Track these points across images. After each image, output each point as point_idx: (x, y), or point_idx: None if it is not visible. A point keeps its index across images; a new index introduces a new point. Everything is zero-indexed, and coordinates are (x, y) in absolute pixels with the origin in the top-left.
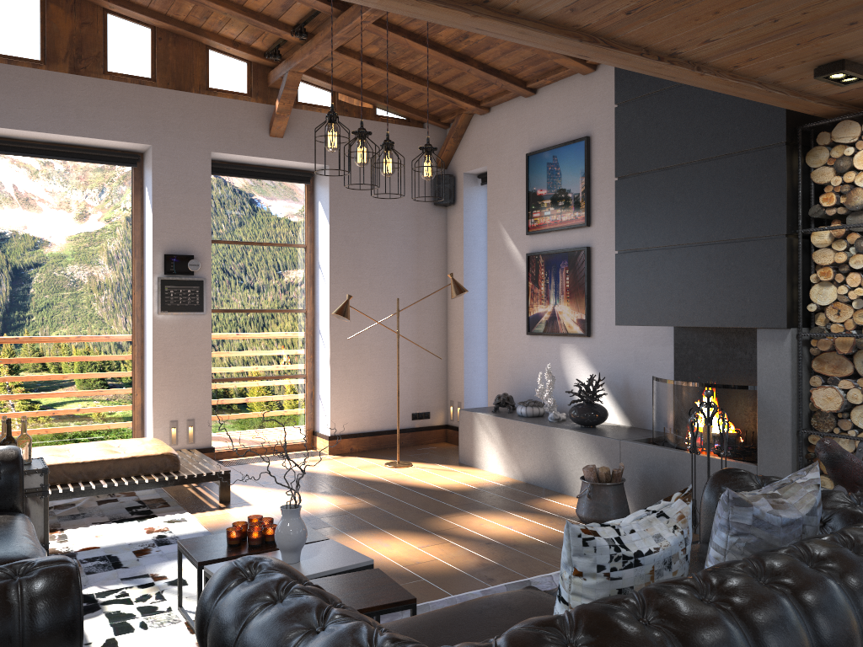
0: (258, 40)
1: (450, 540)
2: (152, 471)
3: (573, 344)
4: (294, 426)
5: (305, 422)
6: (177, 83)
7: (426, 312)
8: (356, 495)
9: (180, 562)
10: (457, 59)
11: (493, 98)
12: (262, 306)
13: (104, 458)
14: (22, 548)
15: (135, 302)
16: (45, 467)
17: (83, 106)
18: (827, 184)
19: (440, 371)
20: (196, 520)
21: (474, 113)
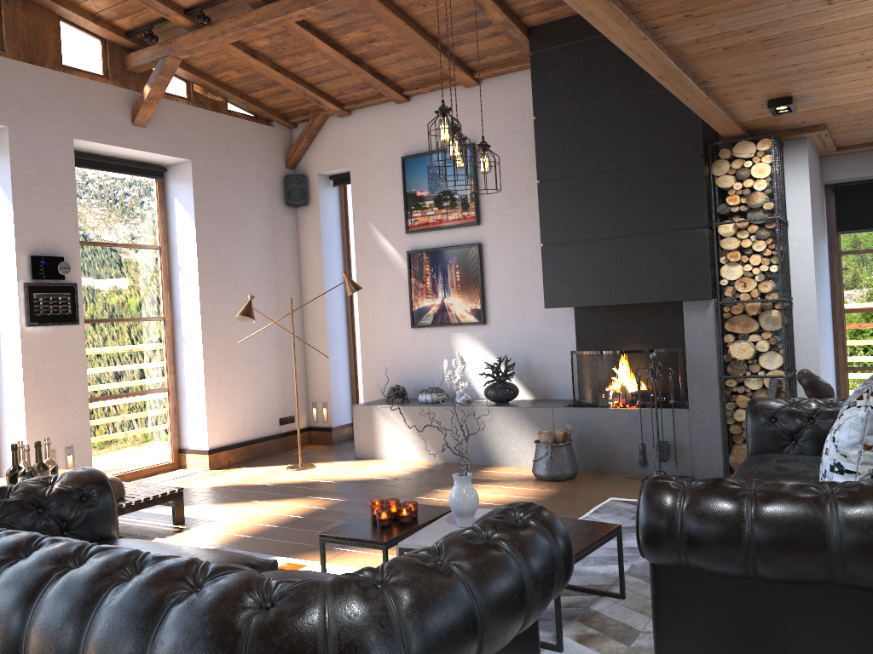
0: (127, 17)
1: None
2: None
3: (466, 333)
4: (159, 446)
5: (170, 440)
6: (29, 56)
7: (285, 314)
8: (309, 496)
9: (324, 555)
10: (353, 61)
11: (361, 102)
12: (119, 314)
13: None
14: (235, 554)
15: None
16: None
17: None
18: (728, 188)
19: (300, 374)
20: (182, 541)
21: (331, 115)
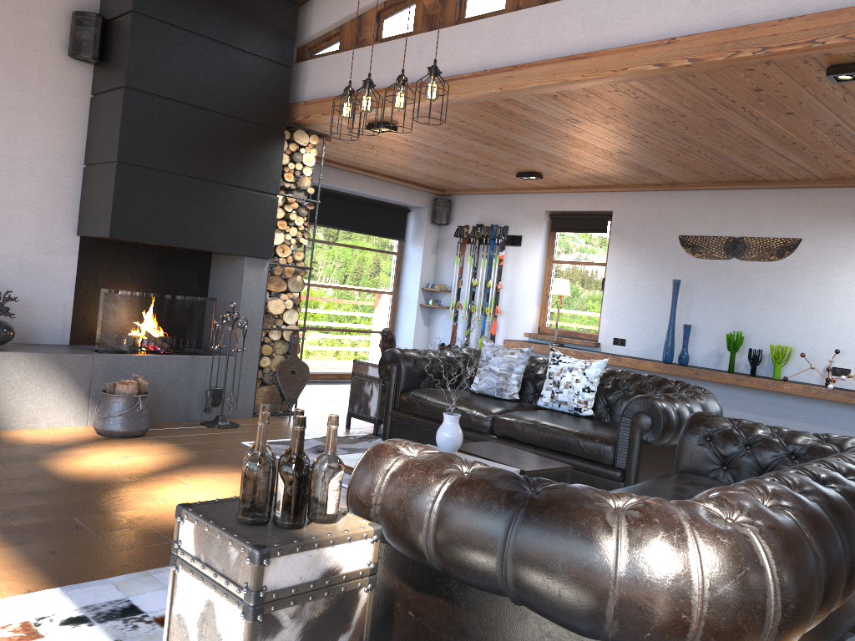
0: None
1: (169, 476)
2: None
3: None
4: None
5: None
6: None
7: None
8: None
9: None
10: None
11: None
12: None
13: None
14: None
15: None
16: None
17: None
18: (282, 165)
19: None
20: None
21: None
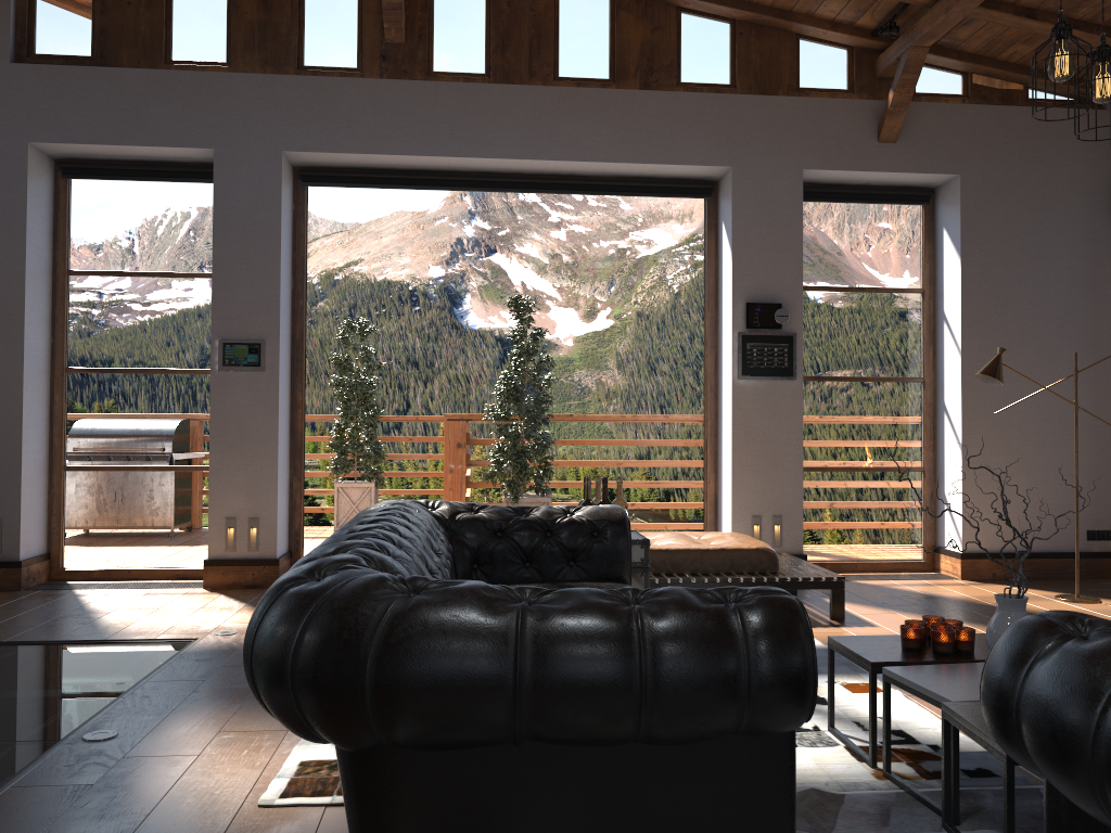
0: (866, 13)
1: None
2: (744, 569)
3: None
4: (907, 538)
5: (922, 533)
6: (760, 87)
7: (1108, 380)
8: None
9: (832, 666)
10: None
11: None
12: (863, 372)
13: (689, 547)
14: None
15: (707, 367)
16: (645, 538)
17: (654, 127)
18: None
19: None
20: None
21: None
